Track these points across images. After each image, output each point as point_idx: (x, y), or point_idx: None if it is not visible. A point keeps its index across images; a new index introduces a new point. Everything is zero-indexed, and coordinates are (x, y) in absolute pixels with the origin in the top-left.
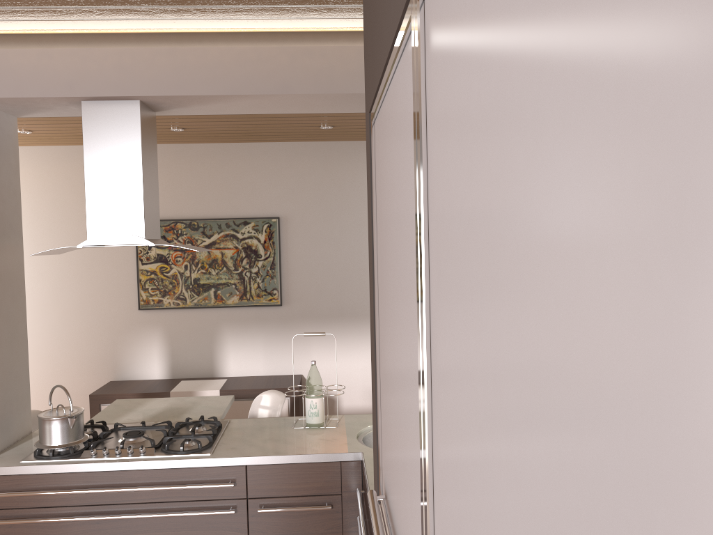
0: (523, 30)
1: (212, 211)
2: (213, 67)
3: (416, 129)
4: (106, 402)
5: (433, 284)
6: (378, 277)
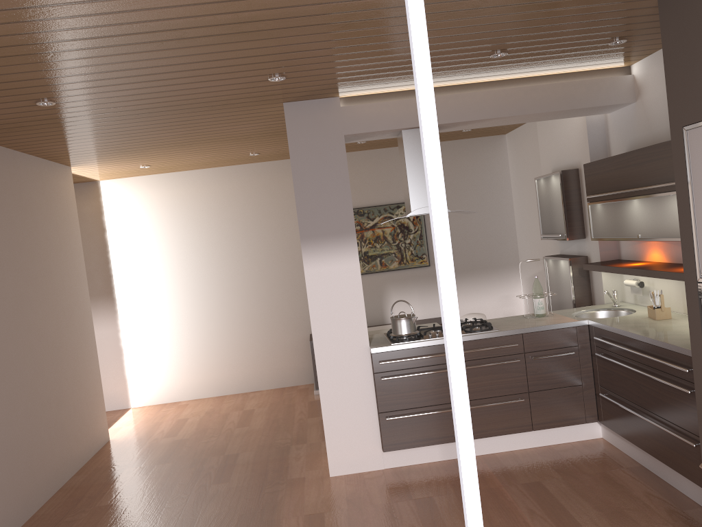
0: None
1: (372, 200)
2: (480, 103)
3: None
4: None
5: None
6: (693, 191)
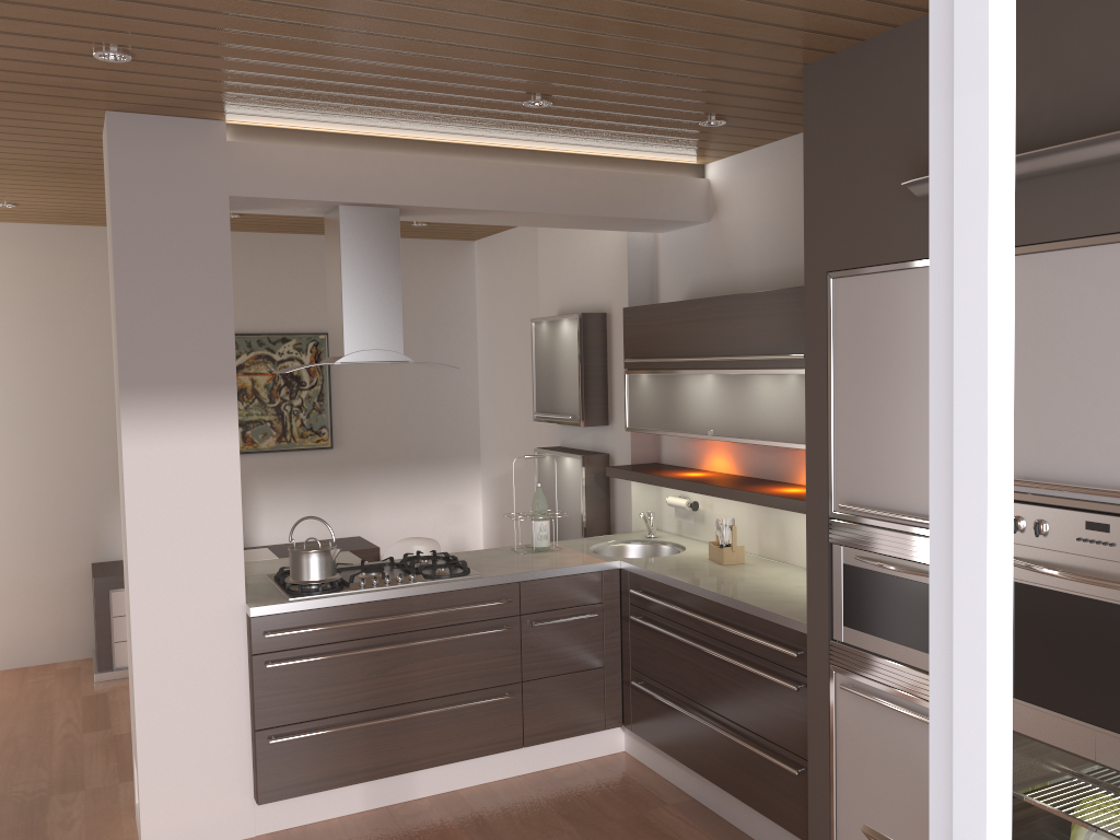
0: (1106, 299)
1: (238, 323)
2: (481, 182)
3: None
4: (119, 586)
5: None
6: (836, 374)
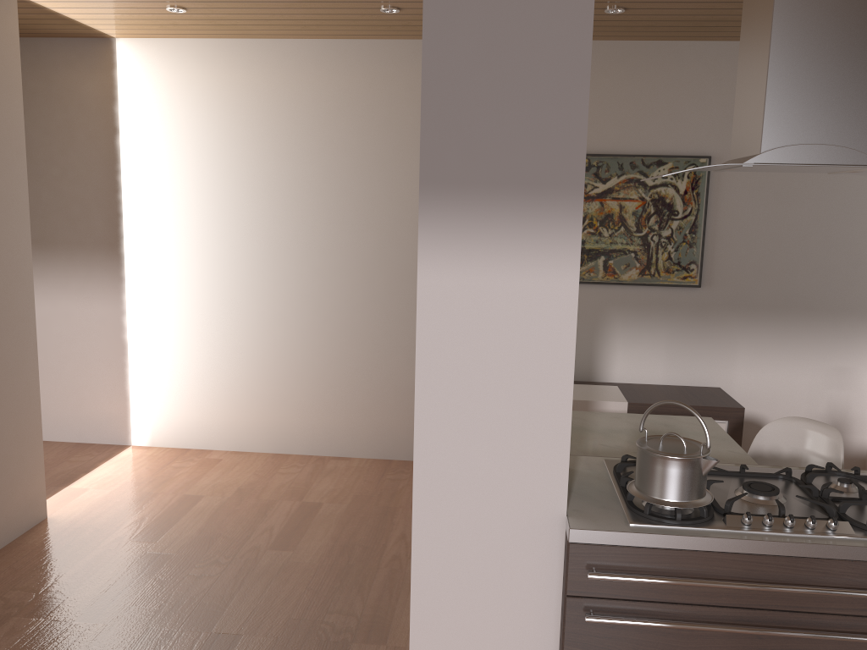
0: None
1: (611, 143)
2: None
3: None
4: None
5: None
6: None
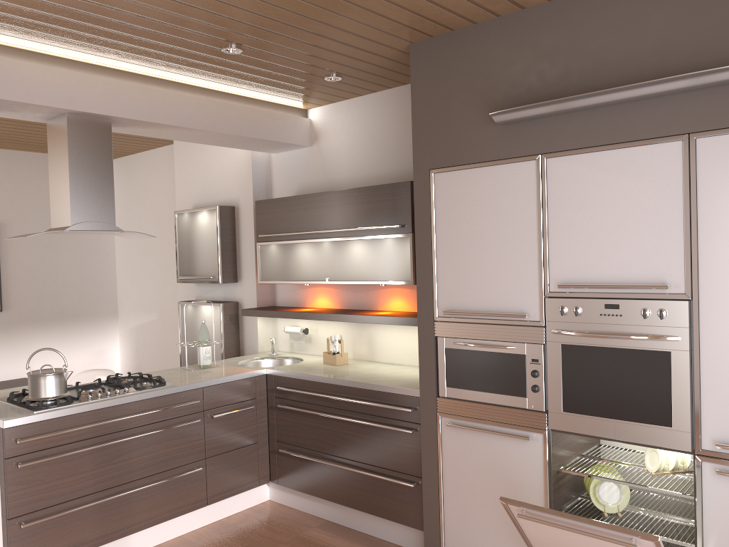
0: (612, 180)
1: None
2: (171, 105)
3: (540, 185)
4: None
5: (551, 218)
6: (437, 232)
